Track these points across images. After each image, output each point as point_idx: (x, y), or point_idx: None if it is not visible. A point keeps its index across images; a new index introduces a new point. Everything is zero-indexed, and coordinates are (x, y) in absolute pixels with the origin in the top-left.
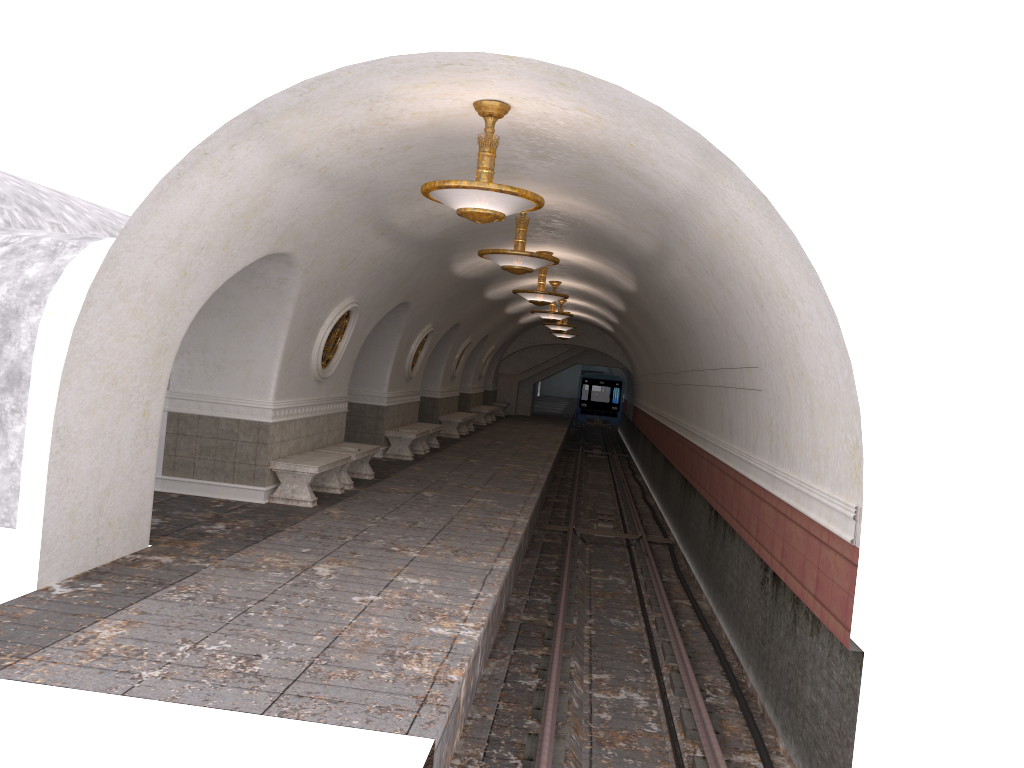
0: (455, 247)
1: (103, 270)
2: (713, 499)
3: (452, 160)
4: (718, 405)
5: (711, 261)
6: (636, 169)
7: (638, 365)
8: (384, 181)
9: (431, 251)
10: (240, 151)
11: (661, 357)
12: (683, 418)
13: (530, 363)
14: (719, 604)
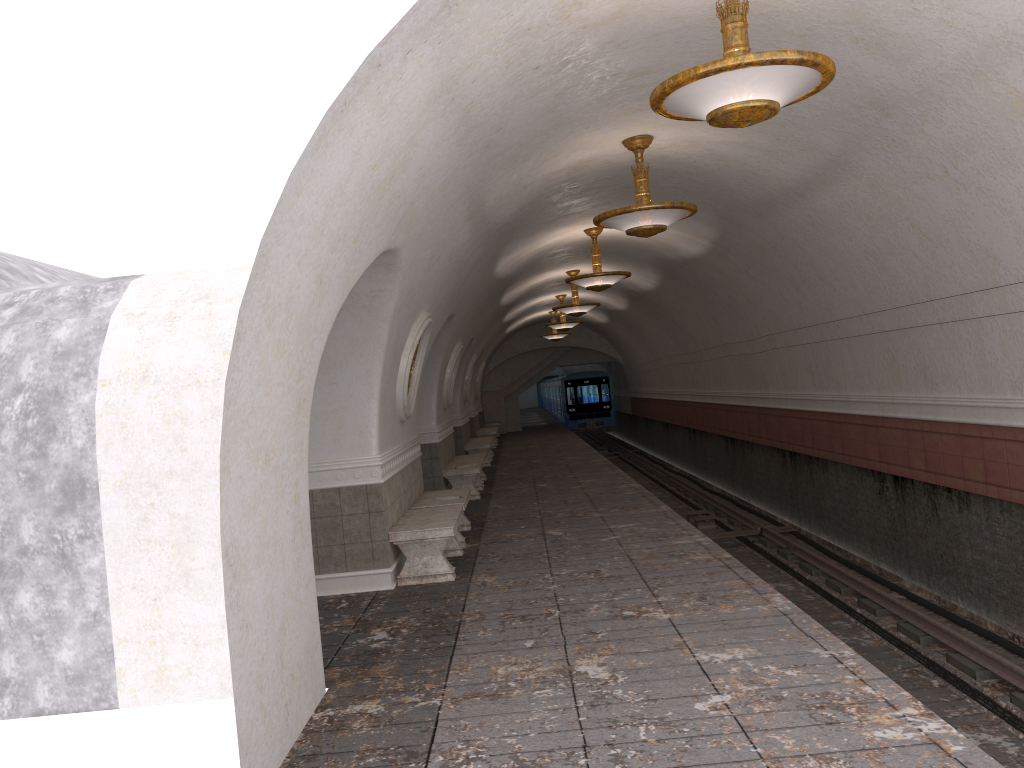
0: (513, 234)
1: (253, 277)
2: (897, 467)
3: (595, 85)
4: (880, 355)
5: (958, 153)
6: (895, 31)
7: (641, 352)
8: (509, 129)
9: (493, 242)
10: (411, 64)
11: (708, 330)
12: (771, 388)
13: (514, 375)
14: (950, 589)
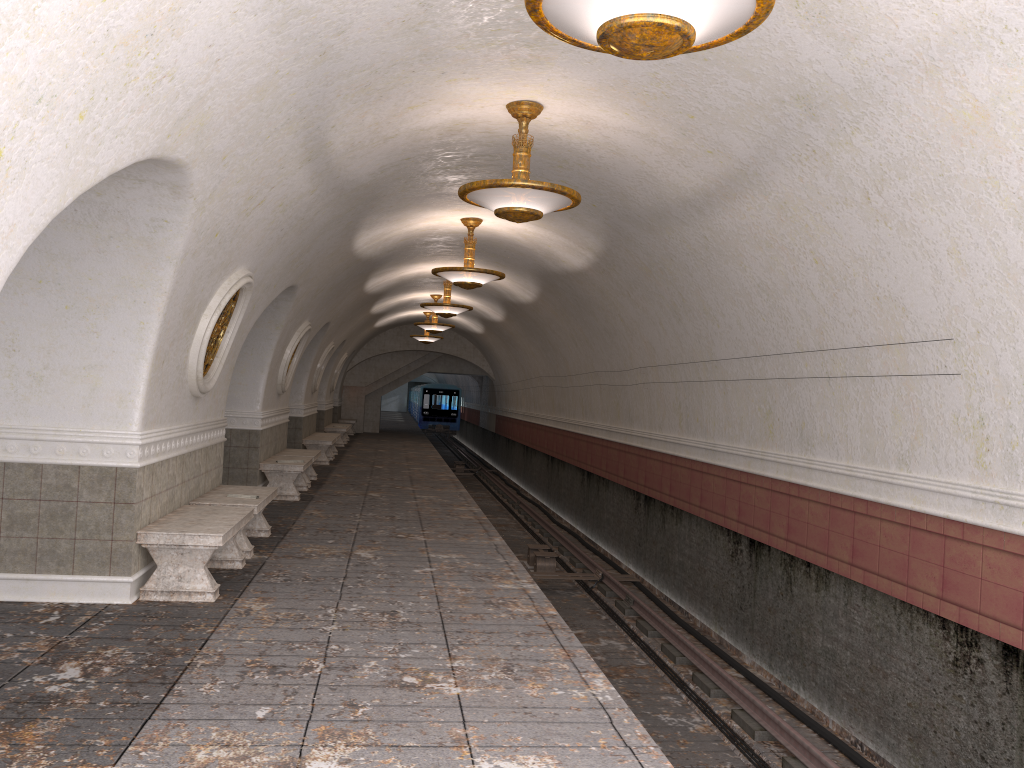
0: (374, 203)
1: None
2: (756, 530)
3: (474, 5)
4: (755, 404)
5: (887, 176)
6: None
7: (513, 369)
8: (356, 38)
9: (347, 206)
10: None
11: (582, 354)
12: (636, 425)
13: (379, 373)
14: (792, 675)
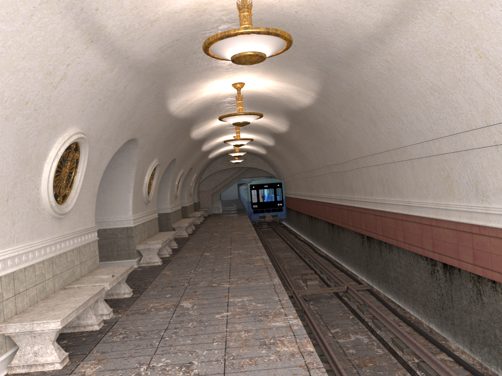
0: (169, 78)
1: None
2: (448, 257)
3: None
4: (436, 172)
5: None
6: None
7: (285, 170)
8: None
9: (149, 81)
10: None
11: (319, 157)
12: (356, 194)
13: (216, 182)
14: (491, 359)
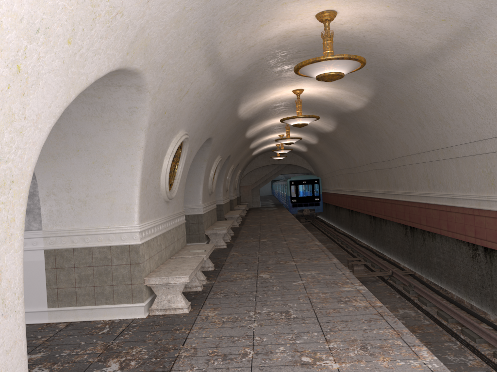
0: (246, 88)
1: None
2: (489, 242)
3: None
4: (479, 169)
5: None
6: None
7: (324, 167)
8: None
9: (232, 90)
10: None
11: (363, 155)
12: (400, 189)
13: (257, 178)
14: None
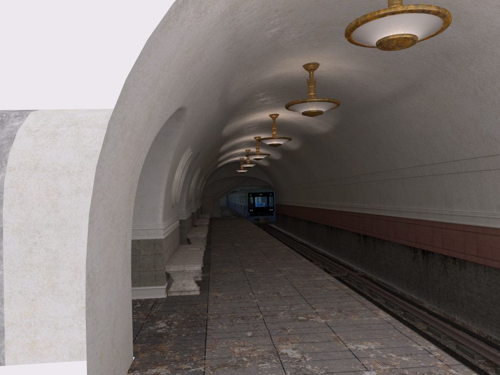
0: (236, 112)
1: (118, 103)
2: (426, 245)
3: (300, 28)
4: (420, 188)
5: (485, 82)
6: (468, 11)
7: (284, 181)
8: (252, 48)
9: (226, 115)
10: None
11: (323, 171)
12: (355, 202)
13: (218, 189)
14: (451, 310)
